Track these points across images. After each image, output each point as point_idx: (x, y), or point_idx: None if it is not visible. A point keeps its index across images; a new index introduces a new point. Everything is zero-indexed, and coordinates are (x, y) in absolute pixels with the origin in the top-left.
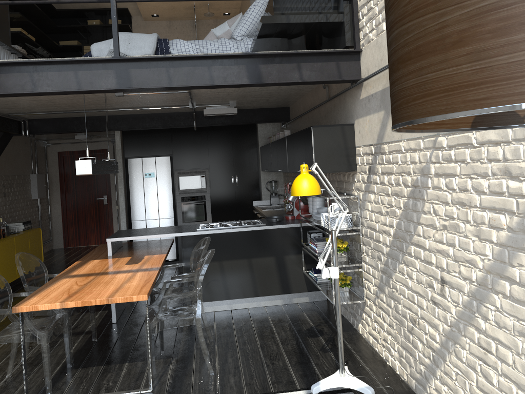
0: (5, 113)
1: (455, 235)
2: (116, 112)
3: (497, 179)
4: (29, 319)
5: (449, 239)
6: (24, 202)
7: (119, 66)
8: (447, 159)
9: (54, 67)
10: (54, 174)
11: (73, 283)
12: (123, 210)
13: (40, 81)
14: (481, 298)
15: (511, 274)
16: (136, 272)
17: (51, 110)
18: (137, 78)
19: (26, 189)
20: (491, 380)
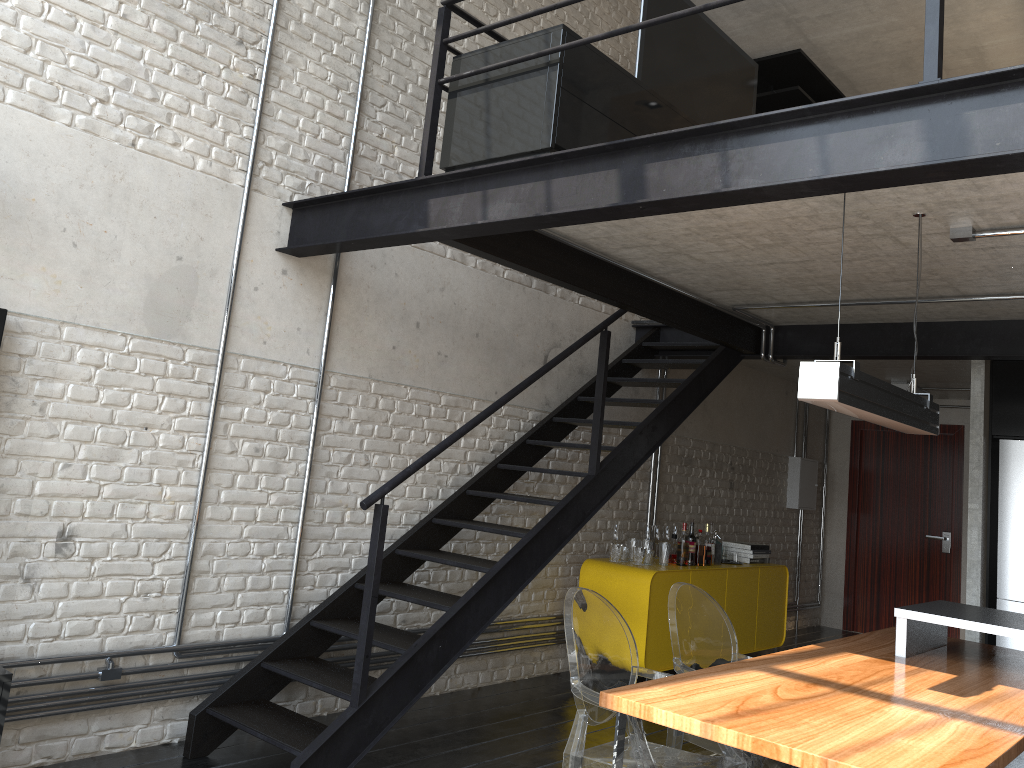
0: (727, 305)
1: None
2: (967, 309)
3: None
4: (642, 739)
5: None
6: (768, 510)
7: (936, 108)
8: None
9: (772, 134)
10: (839, 465)
11: (765, 688)
12: (976, 565)
13: (740, 168)
14: None
15: None
16: (947, 718)
17: (813, 298)
18: (986, 133)
19: (776, 483)
20: None
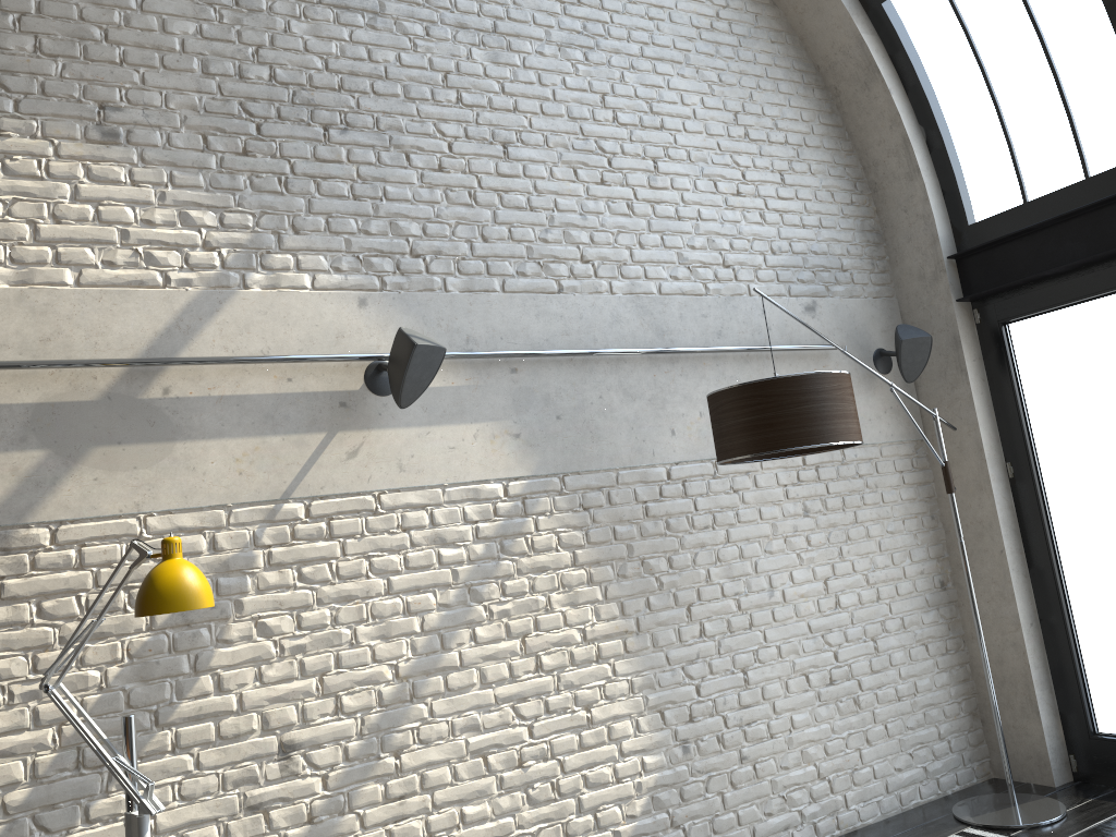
0: None
1: (325, 653)
2: None
3: (419, 550)
4: None
5: (313, 664)
6: None
7: None
8: (312, 536)
9: None
10: None
11: None
12: None
13: None
14: (392, 723)
15: (450, 661)
16: None
17: None
18: None
19: None
20: (416, 835)
